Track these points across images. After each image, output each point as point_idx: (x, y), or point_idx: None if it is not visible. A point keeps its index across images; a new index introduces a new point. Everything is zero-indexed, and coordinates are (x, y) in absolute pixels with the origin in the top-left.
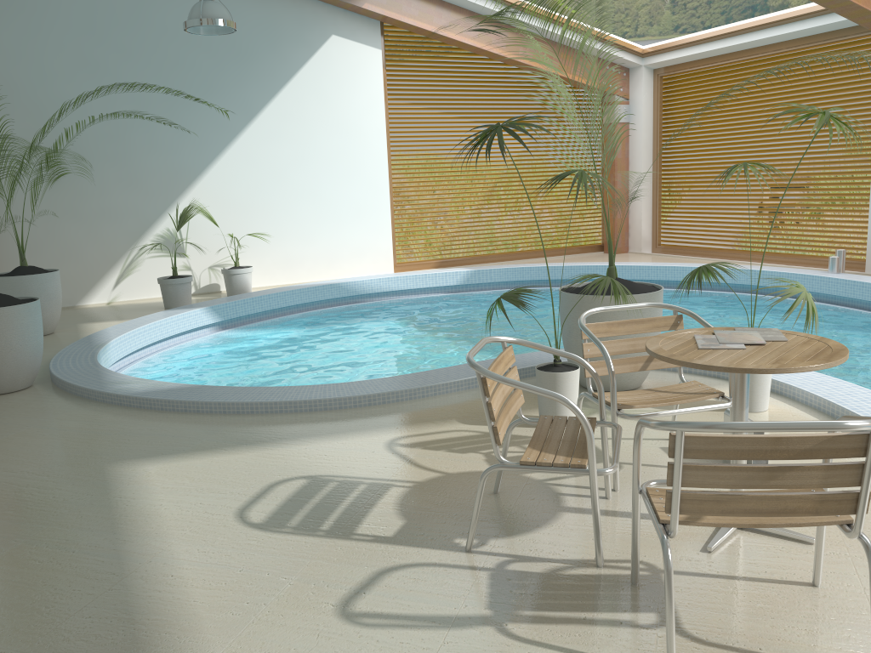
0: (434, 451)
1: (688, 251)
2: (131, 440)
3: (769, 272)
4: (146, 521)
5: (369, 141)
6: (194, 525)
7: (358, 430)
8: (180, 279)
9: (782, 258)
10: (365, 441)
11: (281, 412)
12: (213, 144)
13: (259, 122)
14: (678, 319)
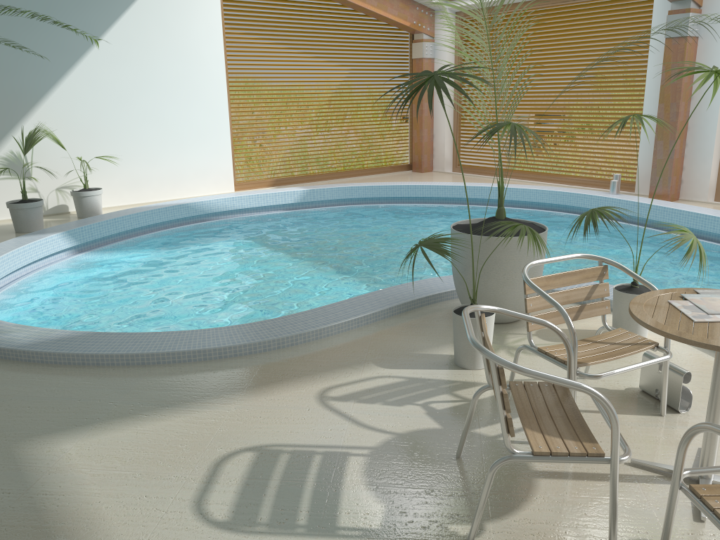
0: (370, 405)
1: (484, 171)
2: (32, 407)
3: (561, 192)
4: (89, 529)
5: (209, 68)
6: (150, 531)
7: (280, 381)
8: (31, 203)
9: (564, 179)
10: (294, 395)
11: (190, 361)
12: (55, 67)
13: (102, 46)
14: (604, 269)
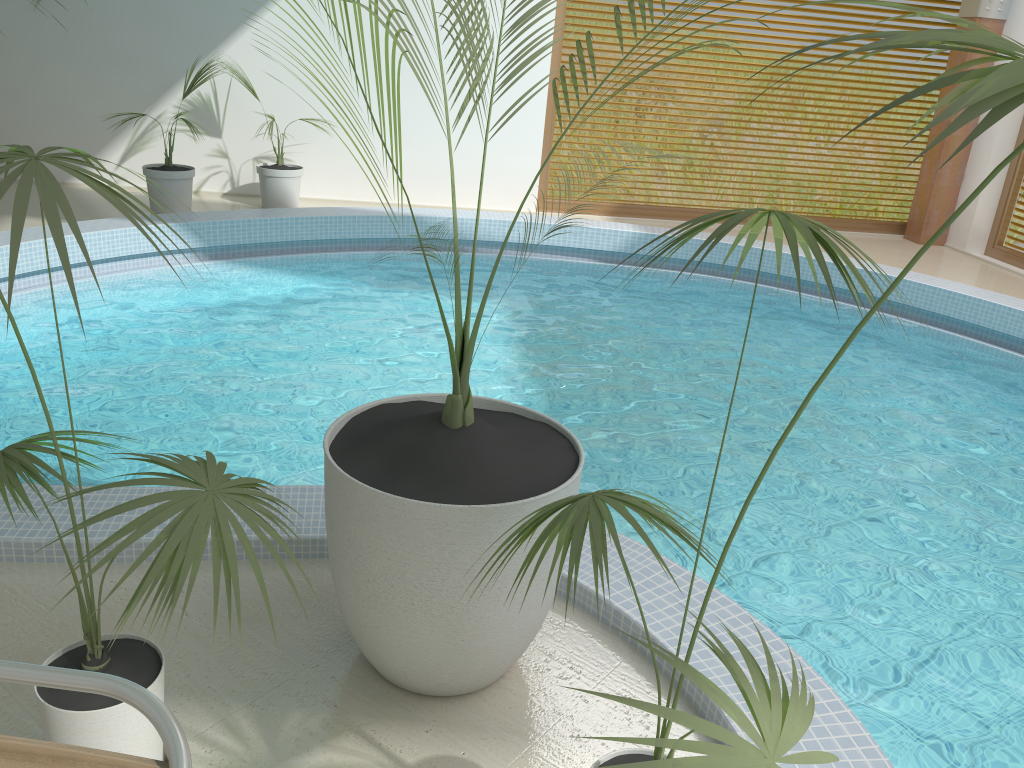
0: None
1: None
2: None
3: None
4: None
5: None
6: None
7: None
8: (168, 172)
9: None
10: None
11: None
12: None
13: None
14: None
